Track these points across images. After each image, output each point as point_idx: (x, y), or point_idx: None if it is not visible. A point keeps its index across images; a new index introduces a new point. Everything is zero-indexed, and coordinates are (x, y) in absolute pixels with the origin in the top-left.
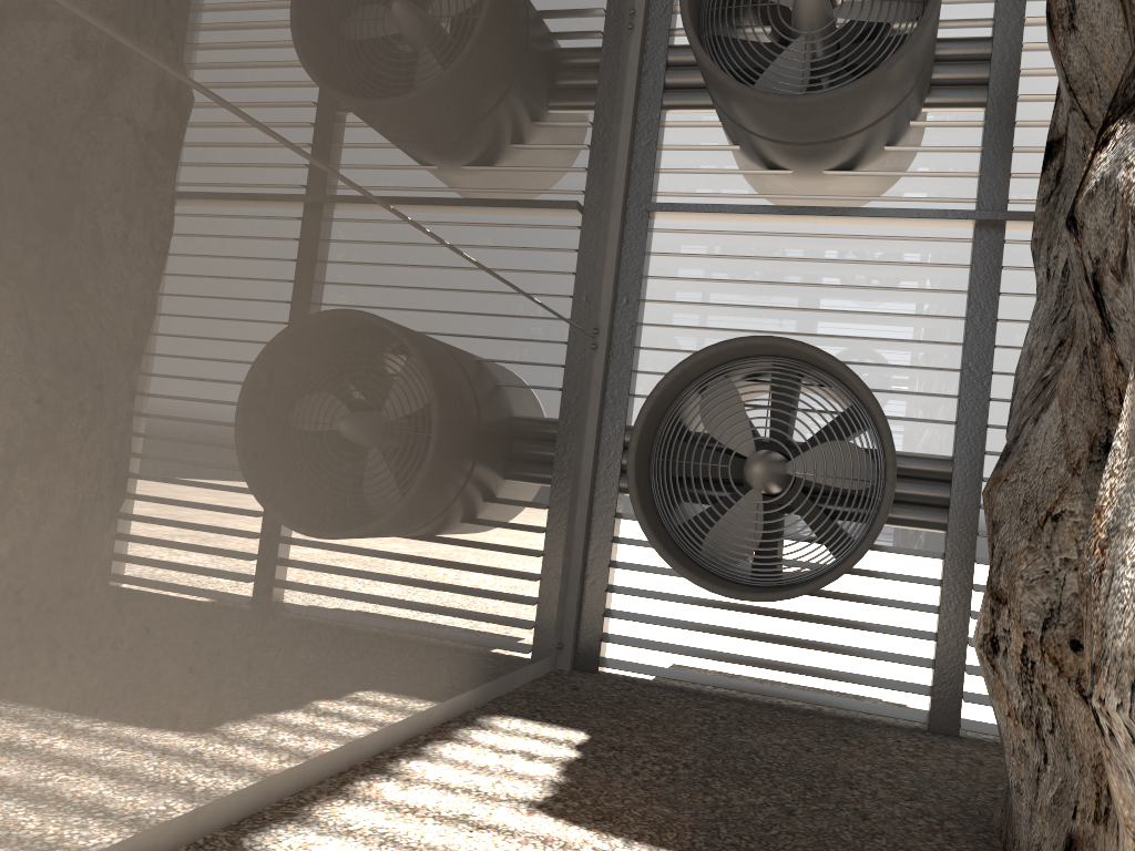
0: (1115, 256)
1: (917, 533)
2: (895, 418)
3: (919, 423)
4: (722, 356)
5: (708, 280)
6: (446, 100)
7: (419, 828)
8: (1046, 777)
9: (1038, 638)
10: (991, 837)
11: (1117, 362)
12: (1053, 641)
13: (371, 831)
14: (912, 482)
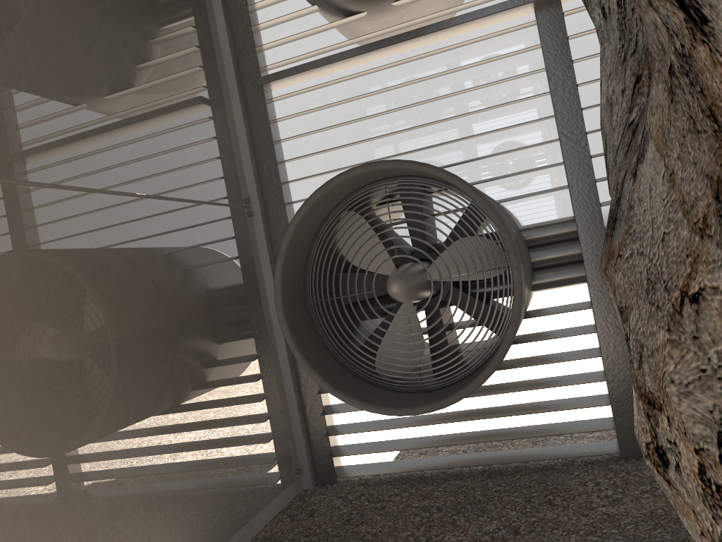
0: None
1: (563, 290)
2: (514, 198)
3: (537, 196)
4: (335, 194)
5: (326, 129)
6: None
7: None
8: None
9: (716, 458)
10: None
11: None
12: None
13: None
14: (546, 249)
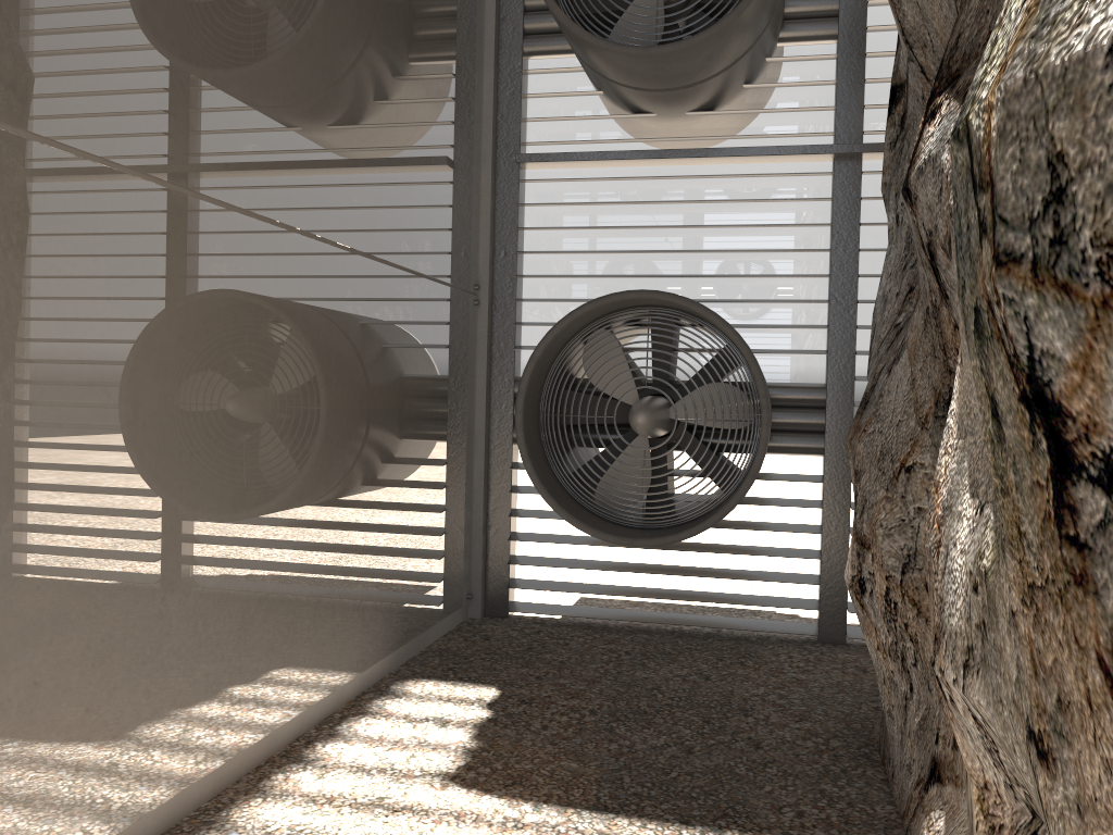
0: (944, 235)
1: (797, 459)
2: (769, 352)
3: (793, 354)
4: (599, 311)
5: (583, 229)
6: (292, 88)
7: (336, 819)
8: (913, 704)
9: (898, 582)
10: (872, 751)
11: (954, 326)
12: (911, 584)
13: (289, 830)
14: (790, 411)
